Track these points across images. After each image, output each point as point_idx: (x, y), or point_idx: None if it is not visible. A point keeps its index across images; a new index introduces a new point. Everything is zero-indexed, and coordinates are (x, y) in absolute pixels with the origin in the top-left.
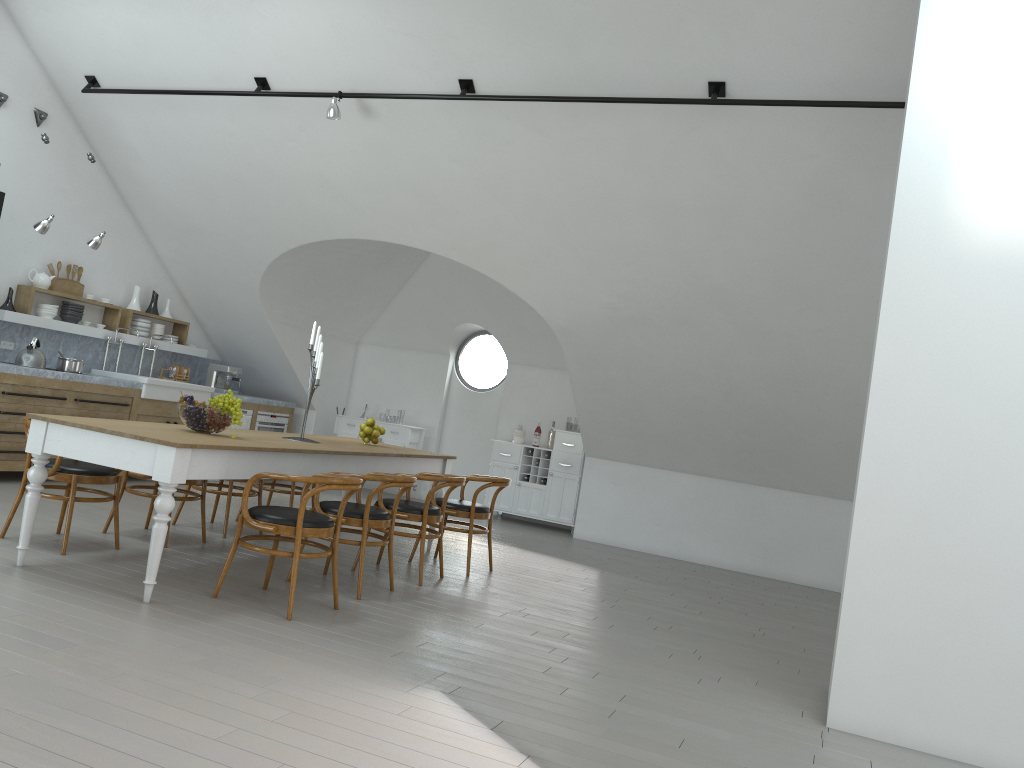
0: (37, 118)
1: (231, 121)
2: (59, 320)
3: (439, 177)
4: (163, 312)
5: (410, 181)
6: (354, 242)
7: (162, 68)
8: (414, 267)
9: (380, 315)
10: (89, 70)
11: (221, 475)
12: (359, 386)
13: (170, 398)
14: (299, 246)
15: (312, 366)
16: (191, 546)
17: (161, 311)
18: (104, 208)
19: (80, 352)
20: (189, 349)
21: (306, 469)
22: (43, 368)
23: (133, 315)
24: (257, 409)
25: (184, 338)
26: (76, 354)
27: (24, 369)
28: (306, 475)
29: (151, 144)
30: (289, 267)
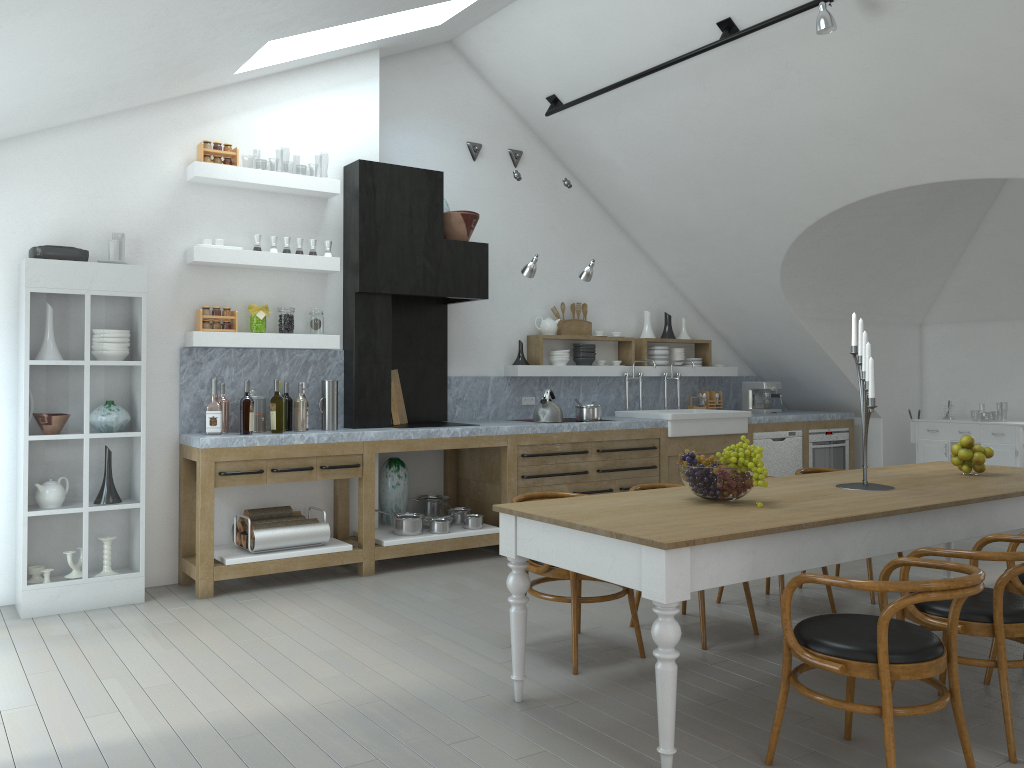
0: (512, 159)
1: (702, 90)
2: (574, 364)
3: (1004, 62)
4: (680, 334)
5: (958, 84)
6: (890, 196)
7: (615, 56)
8: (982, 210)
9: (945, 284)
10: (548, 90)
11: (744, 575)
12: (933, 378)
13: (701, 432)
14: (818, 220)
15: (860, 379)
16: (738, 644)
17: (678, 333)
18: (596, 235)
19: (601, 394)
20: (716, 370)
21: (879, 541)
22: (560, 421)
23: (648, 344)
24: (807, 428)
25: (708, 358)
26: (597, 397)
27: (538, 427)
28: (880, 550)
29: (625, 150)
30: (811, 250)
